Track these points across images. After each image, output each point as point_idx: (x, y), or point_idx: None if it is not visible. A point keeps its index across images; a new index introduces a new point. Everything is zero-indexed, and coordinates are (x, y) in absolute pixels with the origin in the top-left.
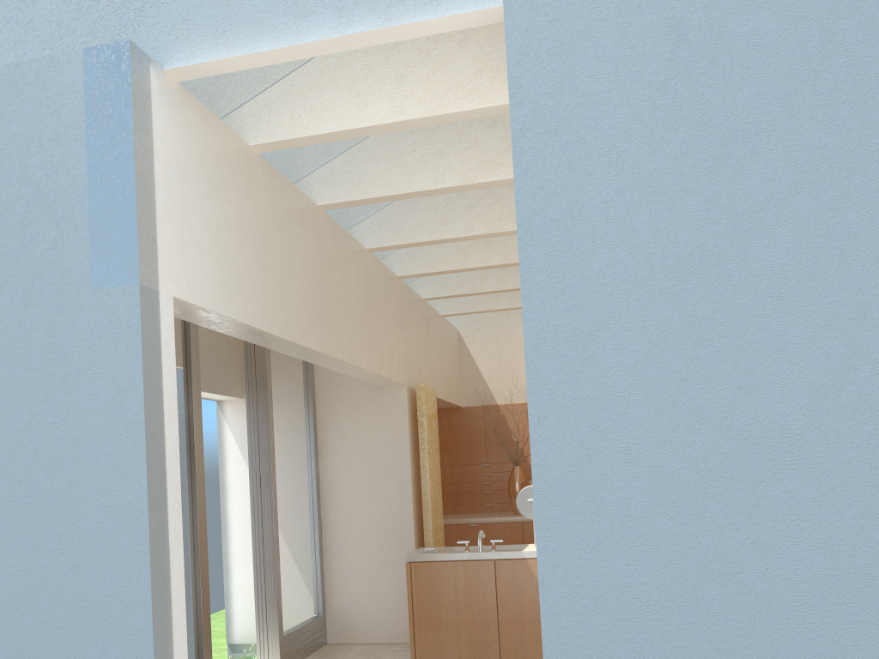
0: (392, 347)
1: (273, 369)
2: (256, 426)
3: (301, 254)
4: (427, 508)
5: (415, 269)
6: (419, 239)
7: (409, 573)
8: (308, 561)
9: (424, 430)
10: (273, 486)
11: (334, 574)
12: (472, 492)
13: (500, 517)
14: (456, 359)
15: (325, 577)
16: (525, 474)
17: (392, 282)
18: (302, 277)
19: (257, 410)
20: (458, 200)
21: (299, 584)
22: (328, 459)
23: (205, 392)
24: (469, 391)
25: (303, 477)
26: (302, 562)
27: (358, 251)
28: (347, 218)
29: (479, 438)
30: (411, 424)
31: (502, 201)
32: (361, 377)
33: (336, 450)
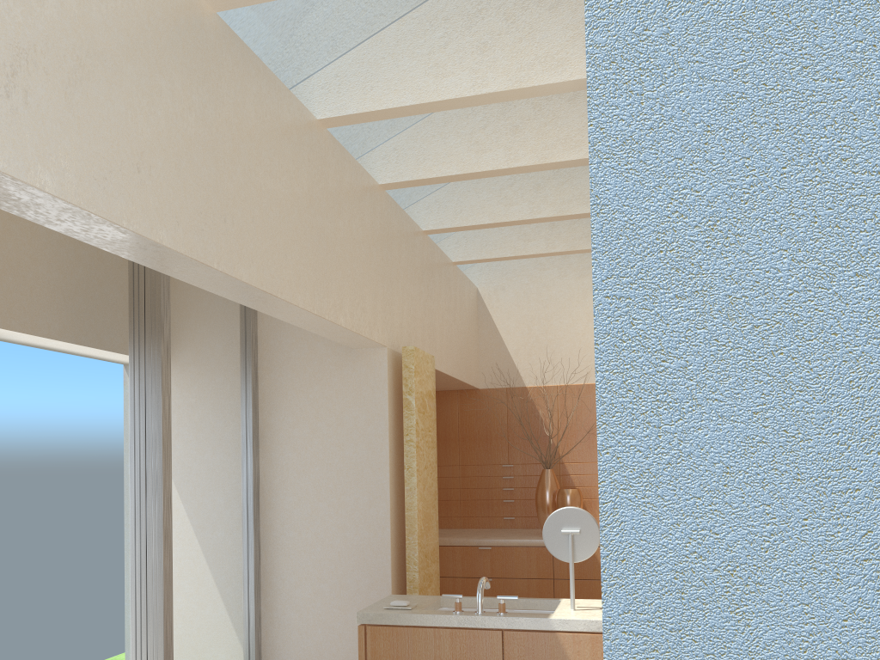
0: (363, 285)
1: (178, 312)
2: (142, 398)
3: (146, 62)
4: (411, 529)
5: (404, 173)
6: (399, 102)
7: (363, 643)
8: (234, 601)
9: (412, 413)
10: (165, 492)
11: (275, 619)
12: (488, 501)
13: (522, 539)
14: (472, 326)
15: (263, 622)
16: (559, 479)
17: (368, 190)
18: (145, 106)
19: (144, 373)
20: (465, 36)
21: (213, 637)
22: (272, 452)
23: (86, 347)
24: (489, 369)
25: (230, 477)
26: (222, 603)
27: (298, 117)
28: (284, 64)
29: (500, 430)
30: (394, 404)
31: (536, 35)
32: (308, 327)
33: (284, 438)
